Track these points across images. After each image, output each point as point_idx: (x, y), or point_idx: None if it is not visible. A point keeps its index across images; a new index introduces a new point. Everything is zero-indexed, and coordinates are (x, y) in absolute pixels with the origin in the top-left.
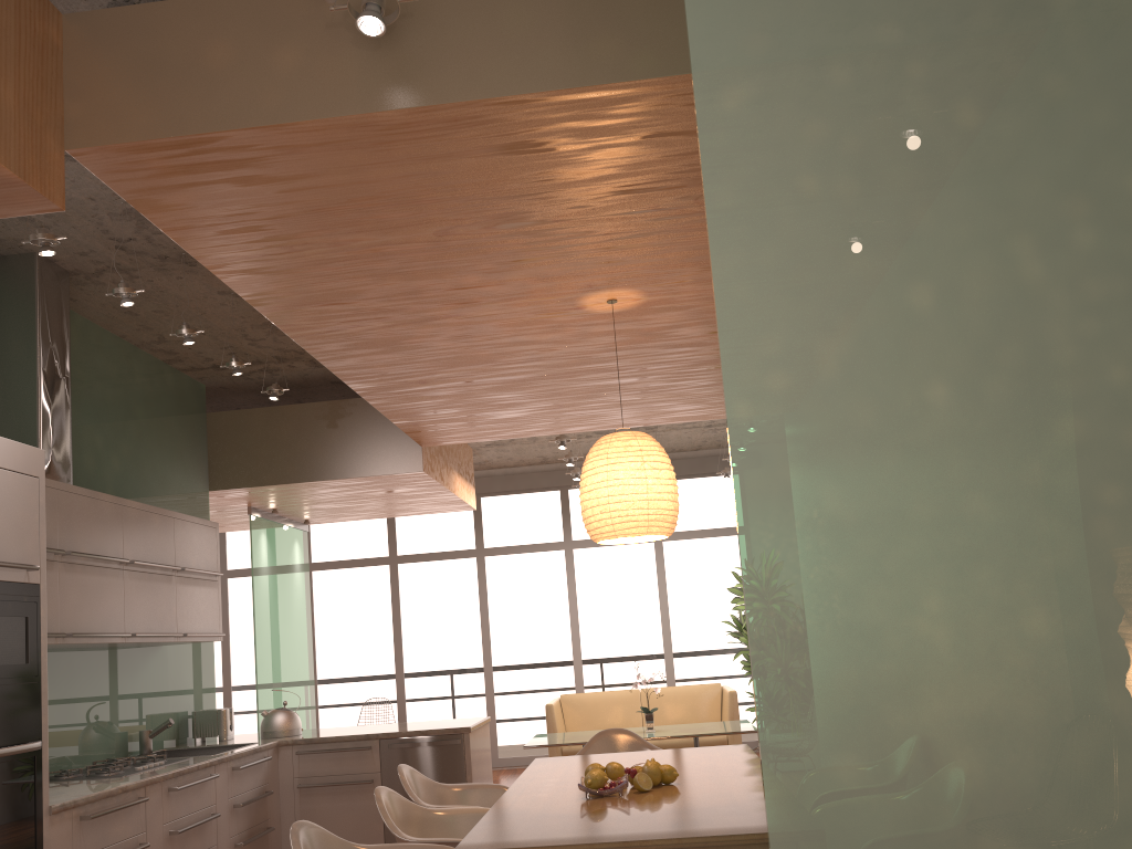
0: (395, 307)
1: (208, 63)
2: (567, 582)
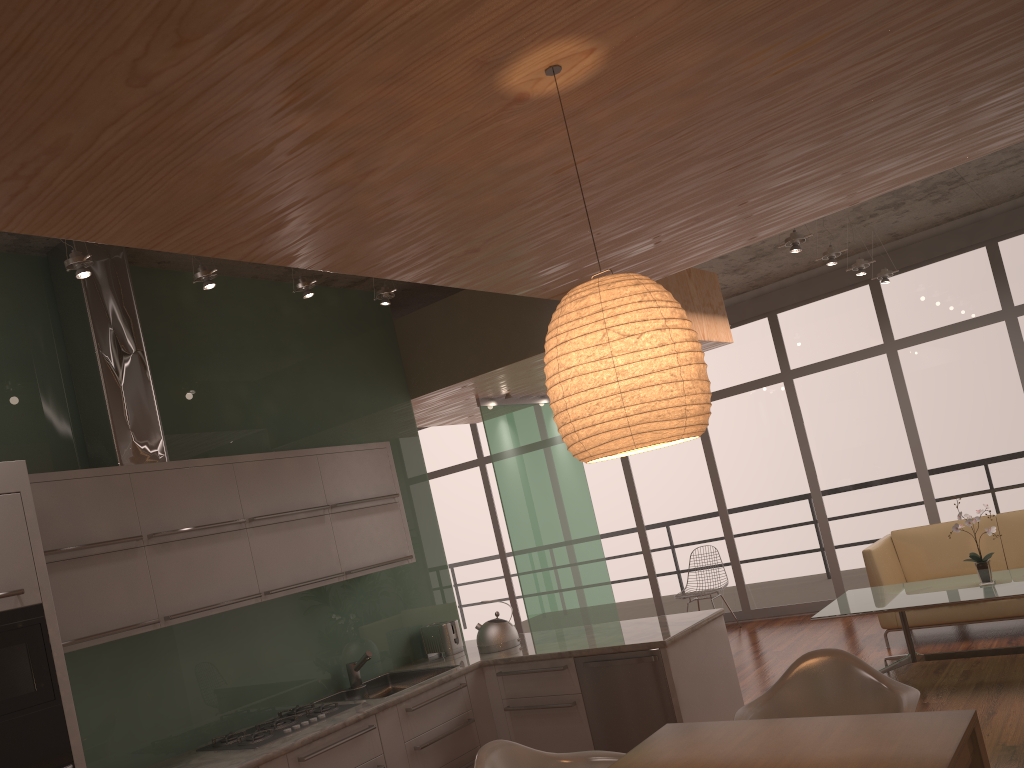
0: (279, 191)
1: None
2: (896, 390)
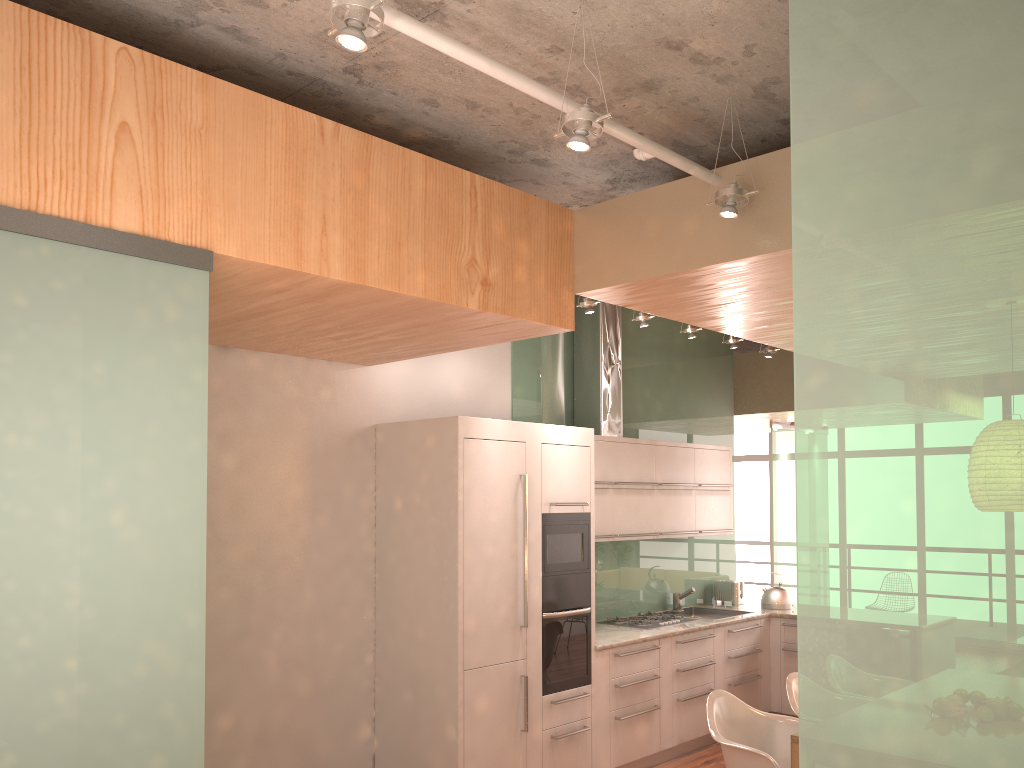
0: None
1: (646, 234)
2: None
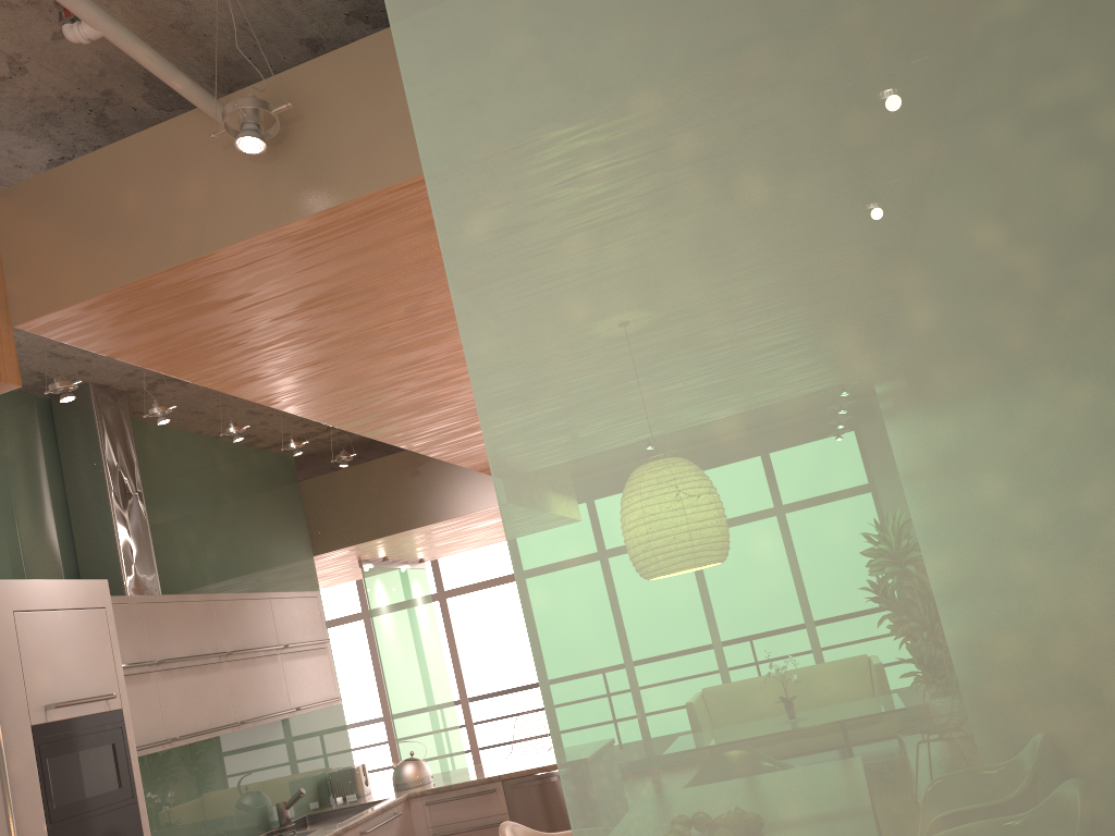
0: (405, 377)
1: (123, 212)
2: None
